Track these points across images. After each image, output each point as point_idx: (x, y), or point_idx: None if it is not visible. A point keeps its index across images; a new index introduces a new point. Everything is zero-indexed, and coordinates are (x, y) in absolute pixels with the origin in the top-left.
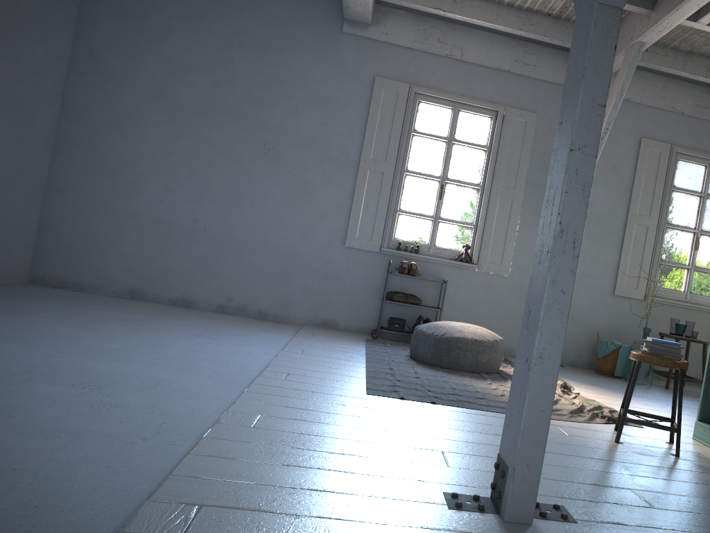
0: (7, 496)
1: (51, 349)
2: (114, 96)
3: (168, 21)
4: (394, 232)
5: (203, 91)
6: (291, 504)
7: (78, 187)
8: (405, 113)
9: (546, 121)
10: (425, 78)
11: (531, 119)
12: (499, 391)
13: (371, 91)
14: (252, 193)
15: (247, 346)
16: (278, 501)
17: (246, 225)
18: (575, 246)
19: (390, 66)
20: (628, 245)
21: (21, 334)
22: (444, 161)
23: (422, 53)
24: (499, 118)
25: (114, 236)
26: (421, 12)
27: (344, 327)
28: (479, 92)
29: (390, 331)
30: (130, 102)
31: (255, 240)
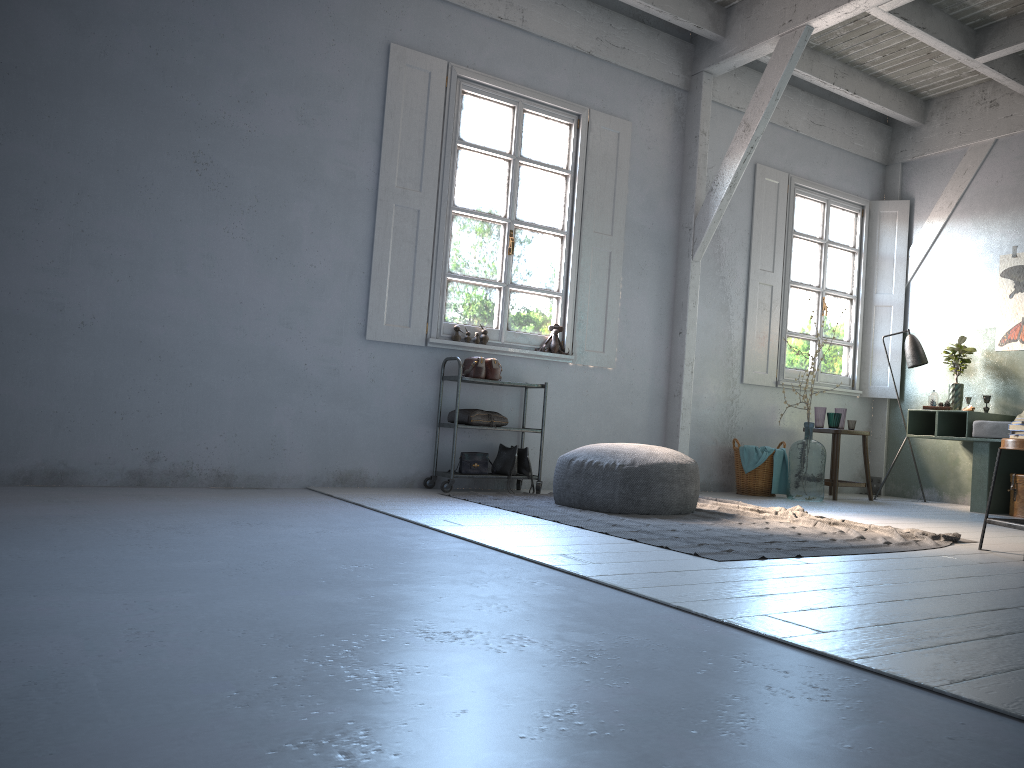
0: None
1: (155, 589)
2: None
3: None
4: (443, 312)
5: (48, 40)
6: None
7: None
8: (443, 110)
9: (643, 134)
10: (470, 54)
11: (625, 130)
12: (779, 530)
13: (385, 69)
14: (180, 249)
15: (368, 528)
16: None
17: (173, 312)
18: None
19: (411, 27)
20: (753, 313)
21: (1, 575)
22: (509, 192)
23: (462, 11)
24: (584, 126)
25: None
26: None
27: (378, 480)
28: (551, 83)
29: (470, 475)
30: None
31: (195, 339)
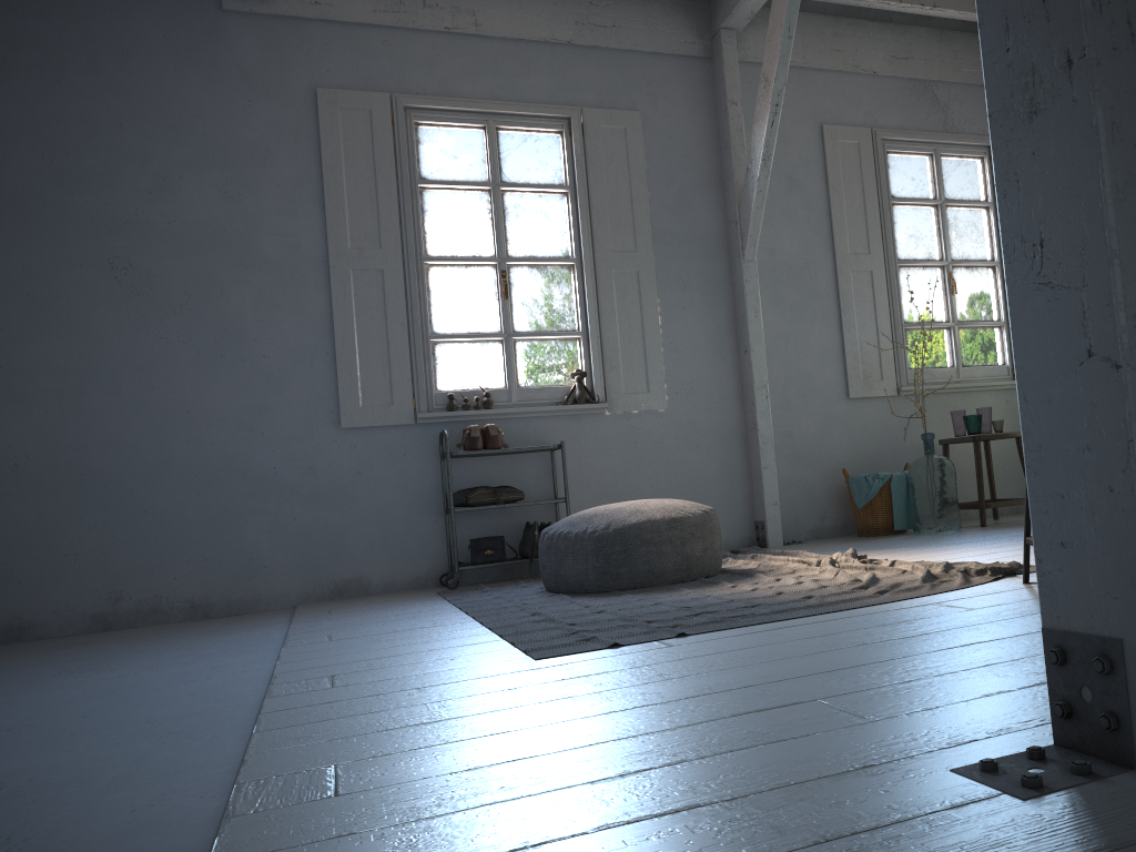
0: None
1: None
2: None
3: None
4: (433, 380)
5: None
6: None
7: None
8: (395, 150)
9: (659, 122)
10: (417, 78)
11: (632, 123)
12: (766, 591)
13: (317, 119)
14: (110, 366)
15: (200, 661)
16: None
17: (113, 436)
18: (1133, 31)
19: (340, 64)
20: (849, 309)
21: None
22: (494, 226)
23: (399, 32)
24: (576, 129)
25: None
26: None
27: (383, 585)
28: (526, 89)
29: (480, 565)
30: None
31: (142, 461)
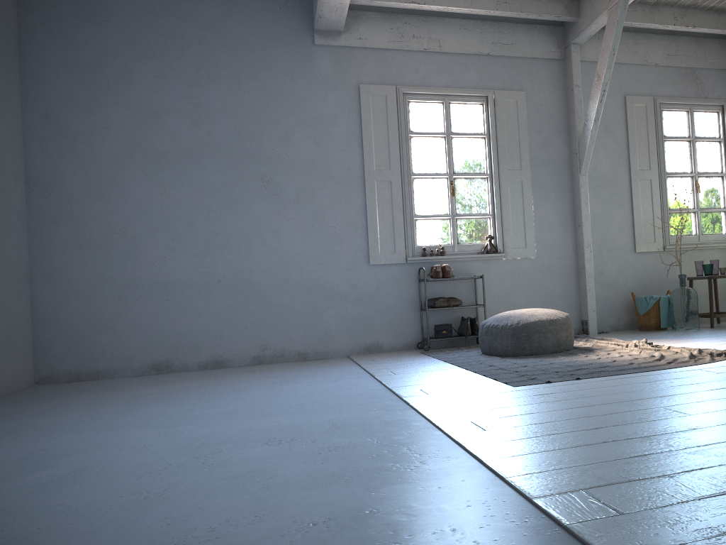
0: (413, 530)
1: (181, 424)
2: (84, 158)
3: (125, 67)
4: (415, 239)
5: (182, 134)
6: (643, 469)
7: (67, 266)
8: (397, 116)
9: (535, 97)
10: (409, 77)
11: (520, 98)
12: (606, 359)
13: (359, 101)
14: (261, 231)
15: (339, 381)
16: (629, 470)
17: (263, 267)
18: None
19: (371, 71)
20: (637, 201)
21: (128, 421)
22: (447, 157)
23: (400, 52)
24: (490, 102)
25: (122, 310)
26: (389, 11)
27: (389, 347)
28: (465, 81)
29: (440, 339)
30: (103, 162)
31: (276, 280)
